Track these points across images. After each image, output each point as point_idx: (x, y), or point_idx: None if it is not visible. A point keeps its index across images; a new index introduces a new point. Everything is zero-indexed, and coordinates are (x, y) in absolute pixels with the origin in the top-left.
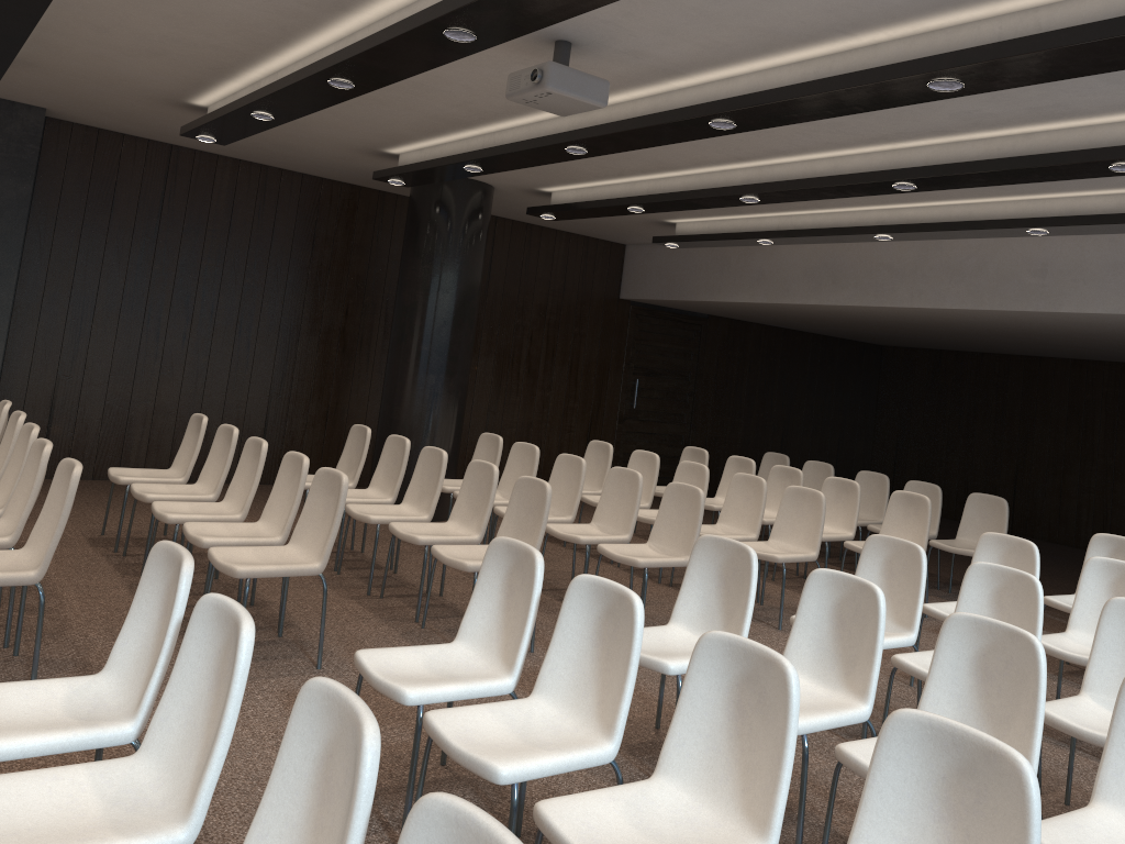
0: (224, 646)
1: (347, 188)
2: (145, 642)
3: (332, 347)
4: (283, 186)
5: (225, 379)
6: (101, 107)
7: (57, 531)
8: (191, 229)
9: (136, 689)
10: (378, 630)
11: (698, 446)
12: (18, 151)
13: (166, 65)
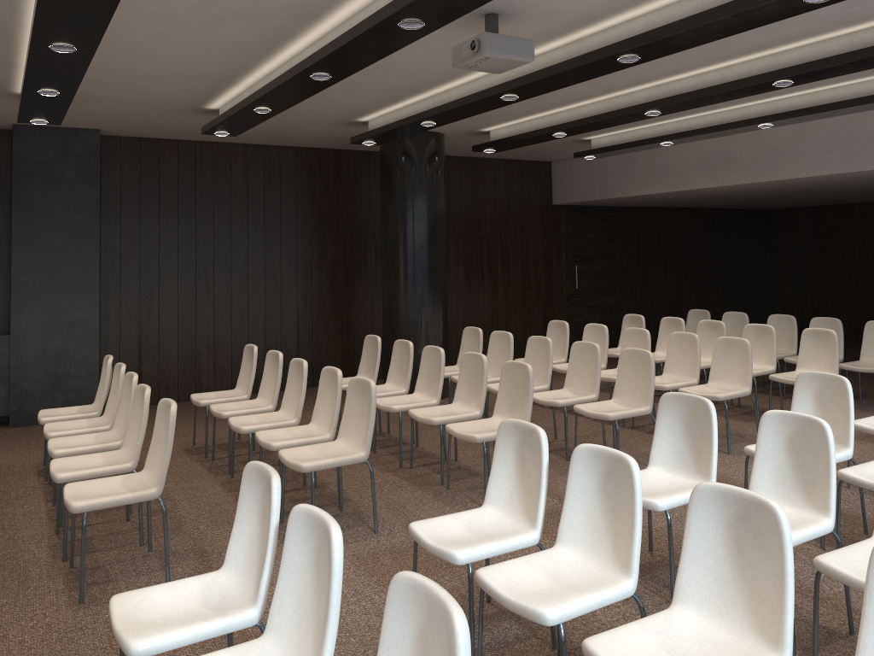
0: (318, 546)
1: (330, 152)
2: (251, 541)
3: (338, 276)
4: (282, 158)
5: (263, 312)
6: (140, 121)
7: (166, 456)
8: (219, 202)
9: (251, 580)
10: (414, 495)
11: (631, 311)
12: (85, 164)
13: (184, 83)
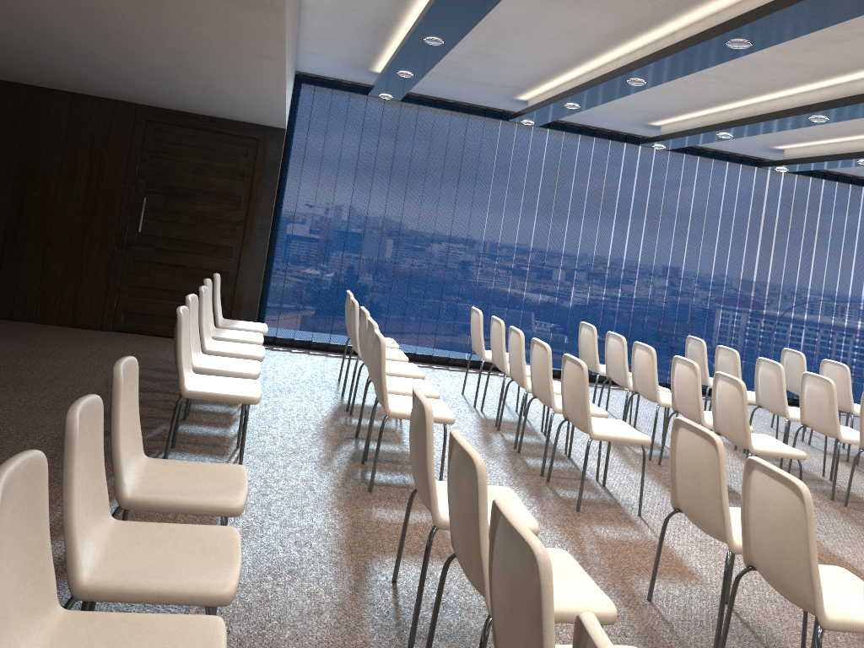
0: None
1: None
2: None
3: None
4: None
5: None
6: None
7: None
8: None
9: None
10: None
11: None
12: None
13: None
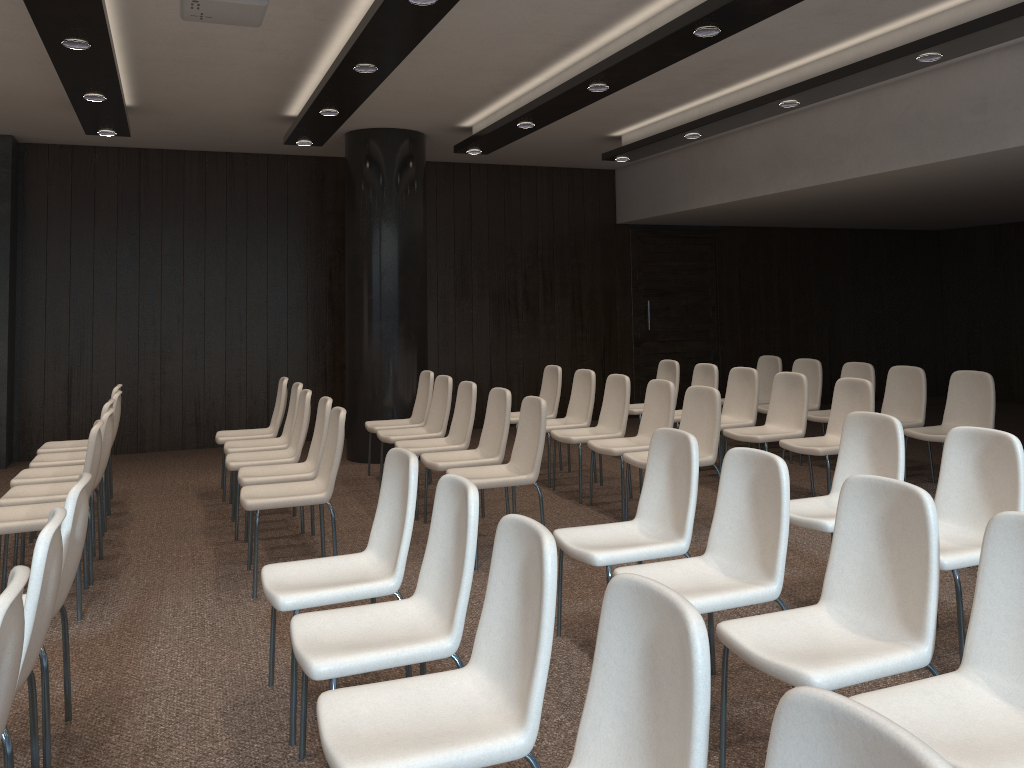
0: None
1: (313, 161)
2: None
3: (321, 310)
4: (250, 168)
5: (223, 352)
6: (40, 123)
7: None
8: (170, 221)
9: None
10: (197, 575)
11: (730, 360)
12: None
13: (8, 68)
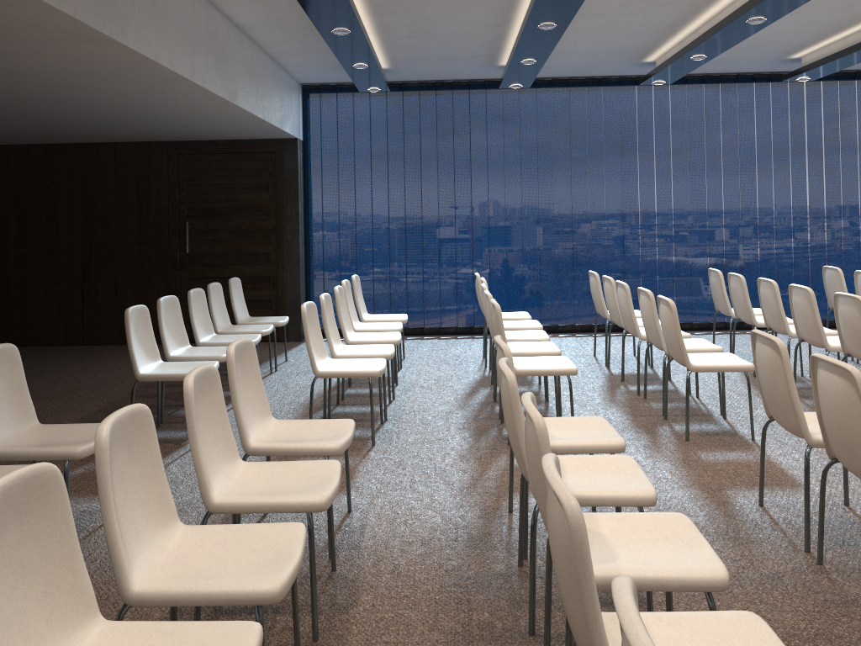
0: None
1: None
2: None
3: None
4: None
5: None
6: None
7: None
8: None
9: None
10: None
11: None
12: None
13: None
